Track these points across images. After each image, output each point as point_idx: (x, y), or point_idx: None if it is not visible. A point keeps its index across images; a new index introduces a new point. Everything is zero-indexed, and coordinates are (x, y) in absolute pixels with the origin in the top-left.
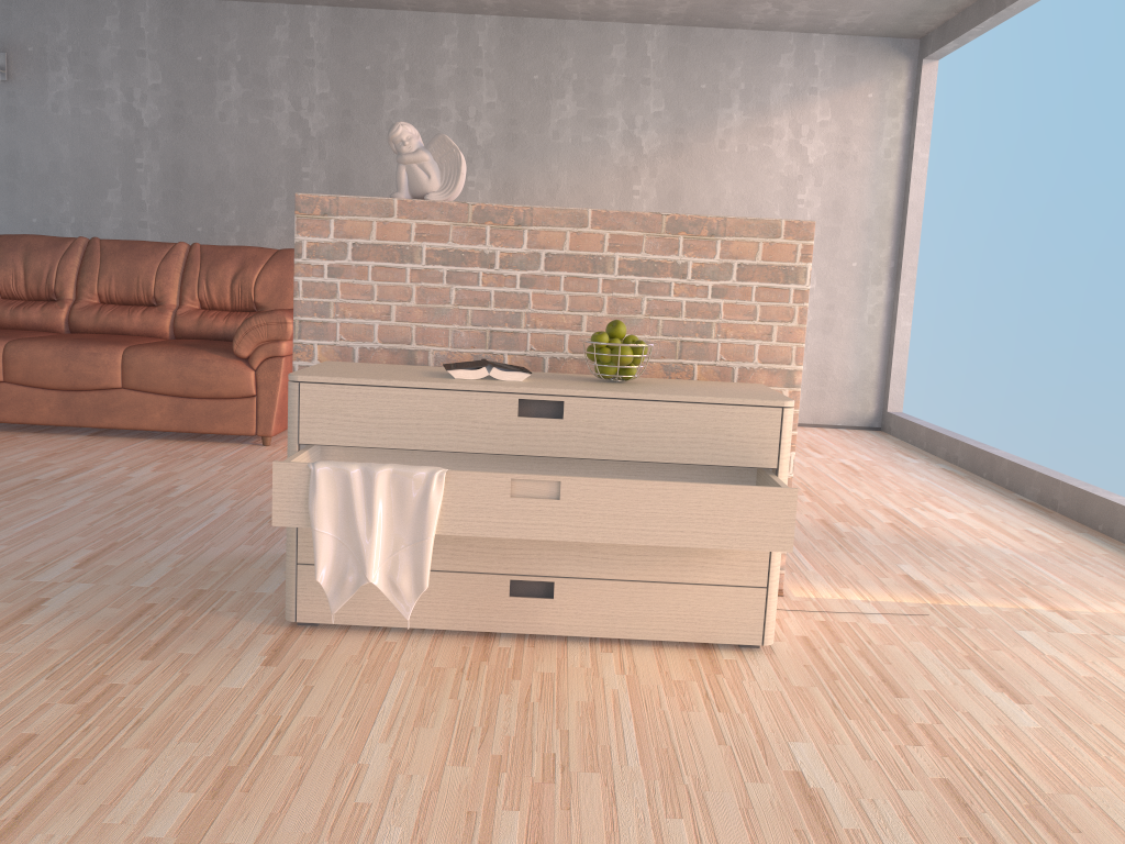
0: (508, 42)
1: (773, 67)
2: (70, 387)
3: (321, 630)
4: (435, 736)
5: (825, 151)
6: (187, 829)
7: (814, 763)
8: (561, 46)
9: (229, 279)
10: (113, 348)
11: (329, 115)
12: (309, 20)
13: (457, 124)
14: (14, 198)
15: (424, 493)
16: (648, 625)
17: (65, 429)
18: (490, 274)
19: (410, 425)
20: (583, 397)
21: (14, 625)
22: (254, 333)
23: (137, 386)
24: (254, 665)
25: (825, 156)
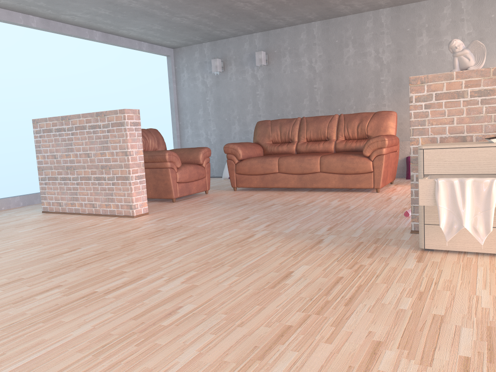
0: (476, 2)
1: None
2: (301, 173)
3: (435, 252)
4: None
5: None
6: (414, 308)
7: None
8: None
9: (355, 126)
10: (316, 157)
11: (391, 53)
12: (381, 15)
13: None
14: (271, 107)
15: (489, 189)
16: None
17: (298, 189)
18: None
19: (474, 163)
20: None
21: (316, 246)
22: (371, 146)
23: (325, 170)
24: (413, 262)
25: None
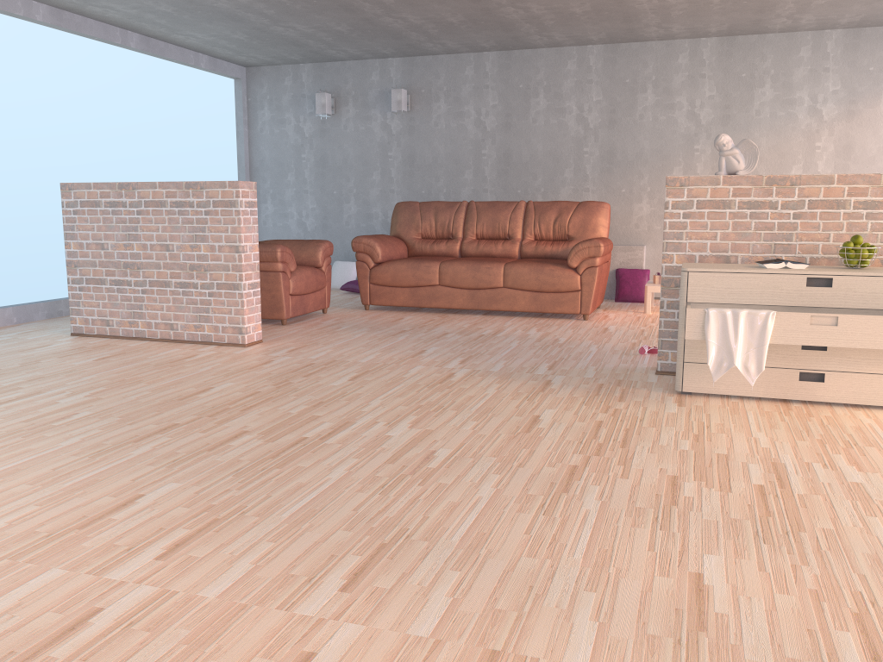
0: (723, 53)
1: None
2: (475, 287)
3: (694, 396)
4: (783, 432)
5: None
6: (694, 448)
7: None
8: (762, 52)
9: (552, 221)
10: (498, 264)
11: (601, 114)
12: (589, 54)
13: (687, 112)
14: (412, 179)
15: (764, 323)
16: (880, 398)
17: (466, 312)
18: (774, 213)
19: (746, 292)
20: (843, 275)
21: (548, 388)
22: (580, 253)
23: (512, 286)
24: (673, 406)
25: None
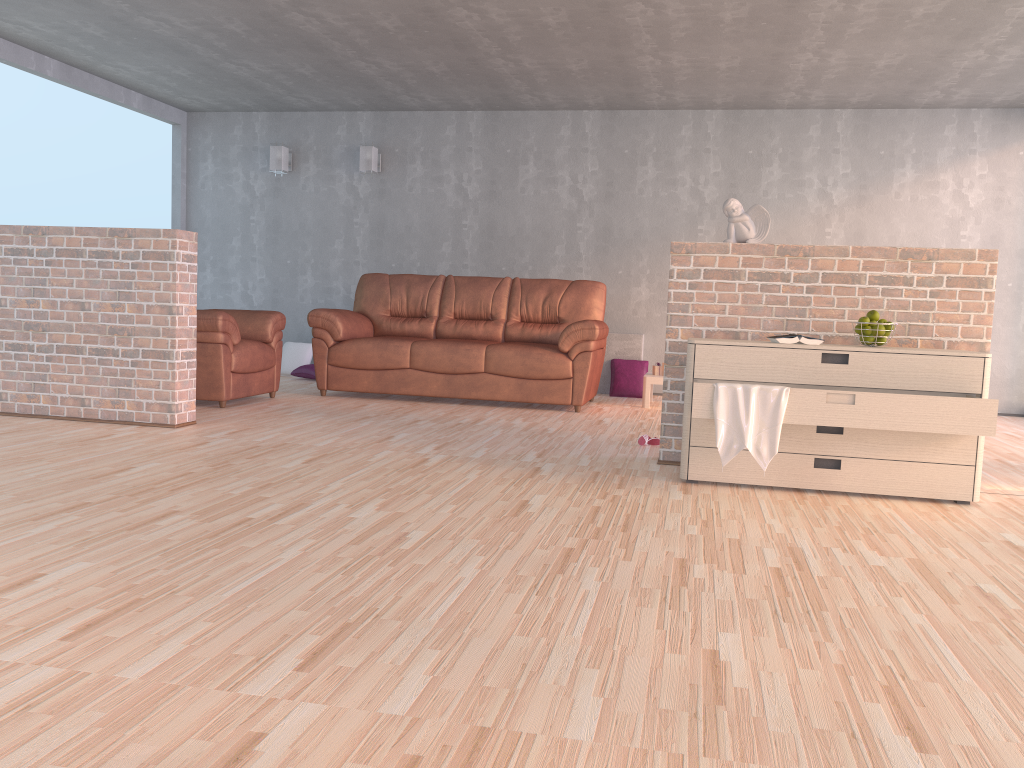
0: (729, 128)
1: (939, 135)
2: (452, 371)
3: (701, 485)
4: (798, 519)
5: (983, 197)
6: (704, 533)
7: (1015, 539)
8: (770, 129)
9: (541, 301)
10: (479, 346)
11: (597, 186)
12: (585, 120)
13: (690, 188)
14: (381, 250)
15: (777, 400)
16: (899, 487)
17: (440, 401)
18: (787, 285)
19: (757, 368)
20: (860, 352)
21: (537, 475)
22: (573, 335)
23: (495, 371)
24: (678, 493)
25: (983, 201)
